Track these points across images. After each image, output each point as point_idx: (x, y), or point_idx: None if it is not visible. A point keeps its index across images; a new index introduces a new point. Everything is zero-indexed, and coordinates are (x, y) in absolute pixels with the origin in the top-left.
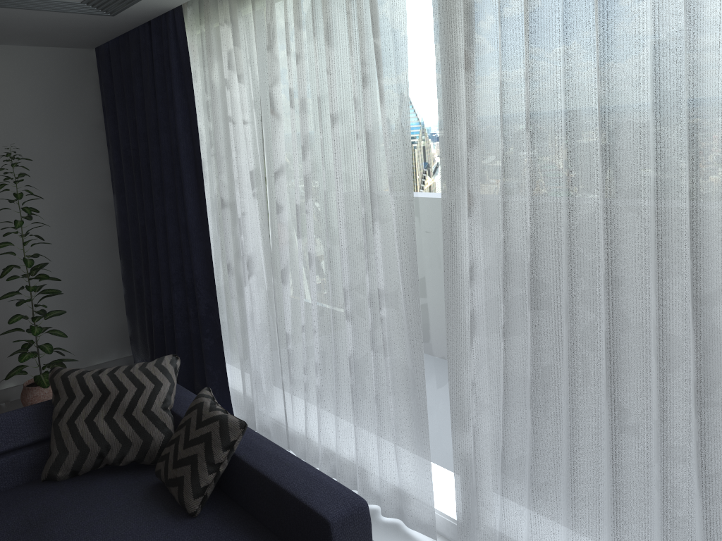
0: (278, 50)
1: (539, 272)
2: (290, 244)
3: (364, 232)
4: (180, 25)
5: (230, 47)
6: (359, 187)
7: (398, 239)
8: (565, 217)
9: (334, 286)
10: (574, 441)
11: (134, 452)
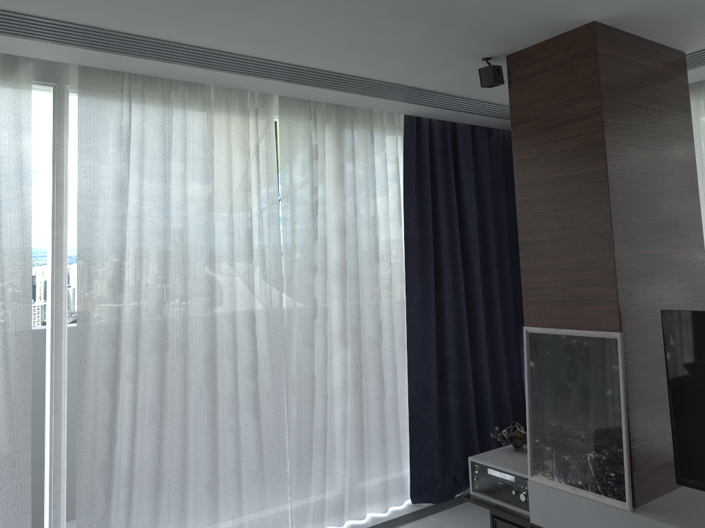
0: None
1: (168, 325)
2: None
3: None
4: None
5: None
6: None
7: (8, 328)
8: (182, 289)
9: None
10: (188, 428)
11: None
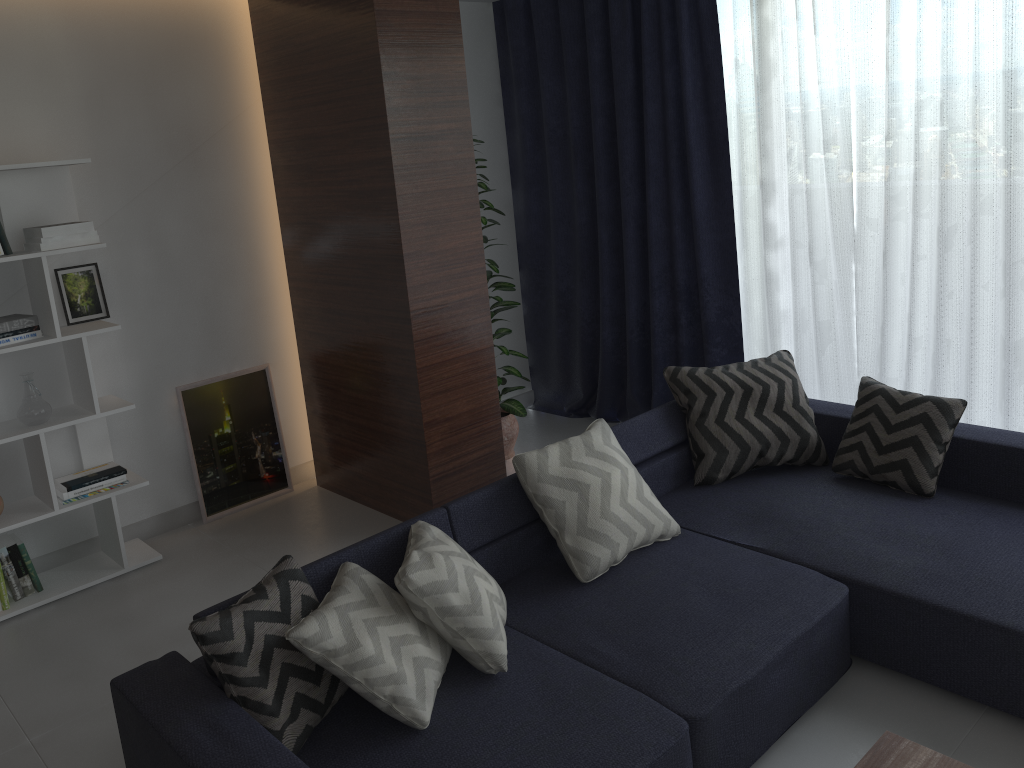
0: None
1: None
2: (897, 221)
3: None
4: None
5: None
6: None
7: None
8: None
9: (979, 262)
10: None
11: (792, 450)
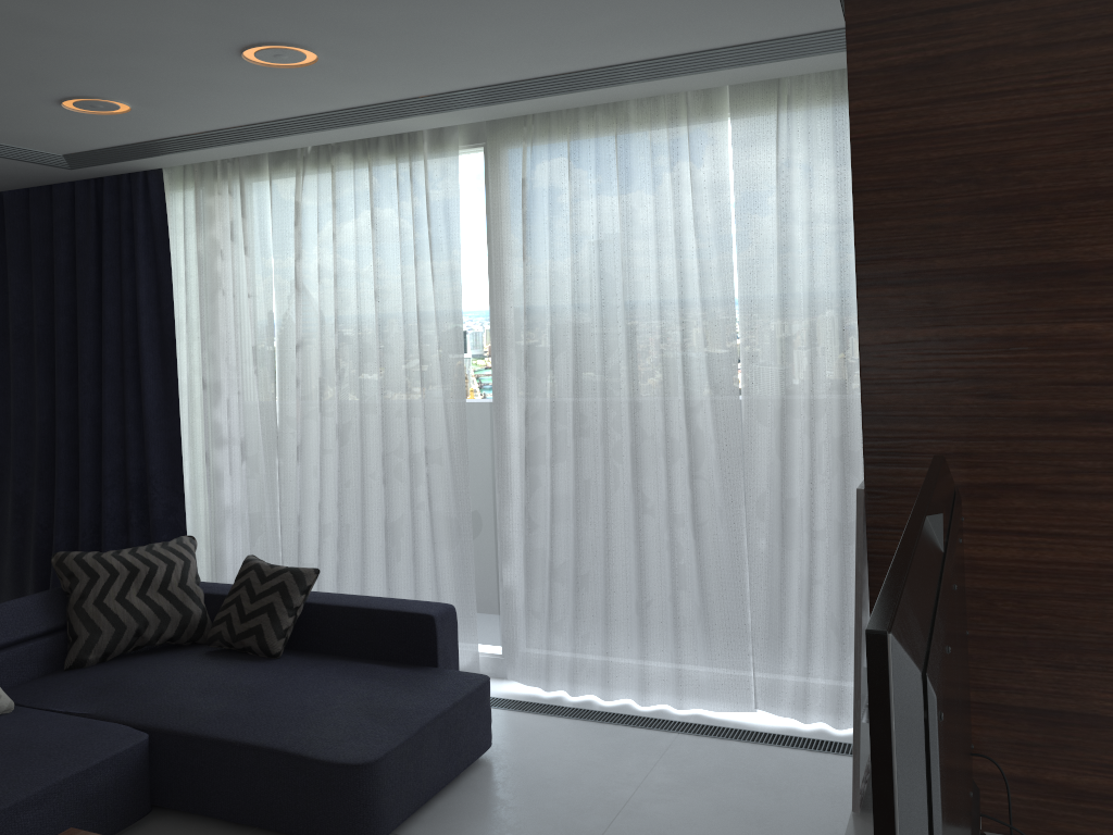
0: (307, 227)
1: (582, 408)
2: (308, 419)
3: (409, 396)
4: (156, 187)
5: (236, 218)
6: (399, 356)
7: (447, 399)
8: (600, 366)
9: (367, 454)
10: (610, 531)
11: (173, 628)
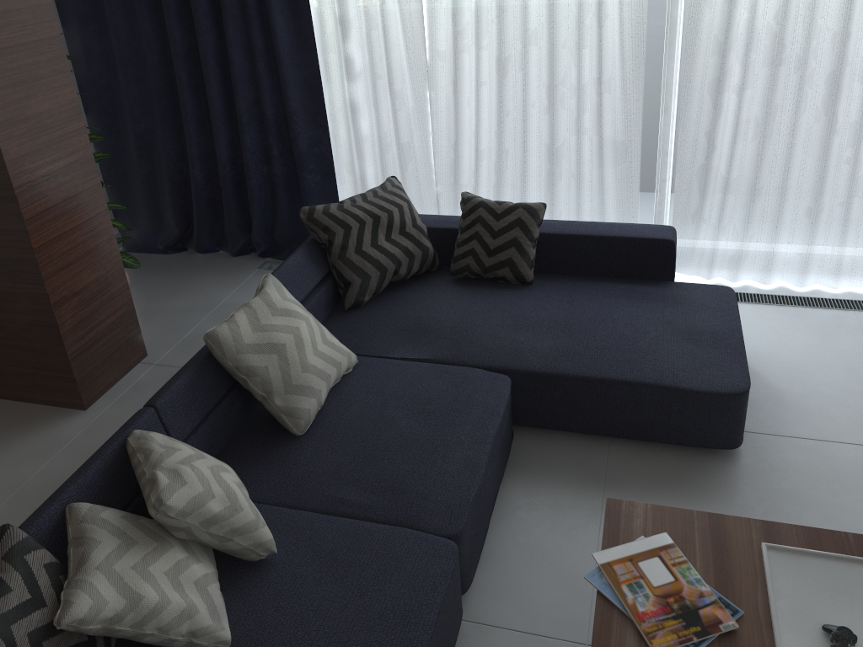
0: None
1: (785, 38)
2: (463, 53)
3: (581, 29)
4: None
5: None
6: None
7: (624, 31)
8: None
9: (529, 85)
10: (793, 151)
11: (417, 264)
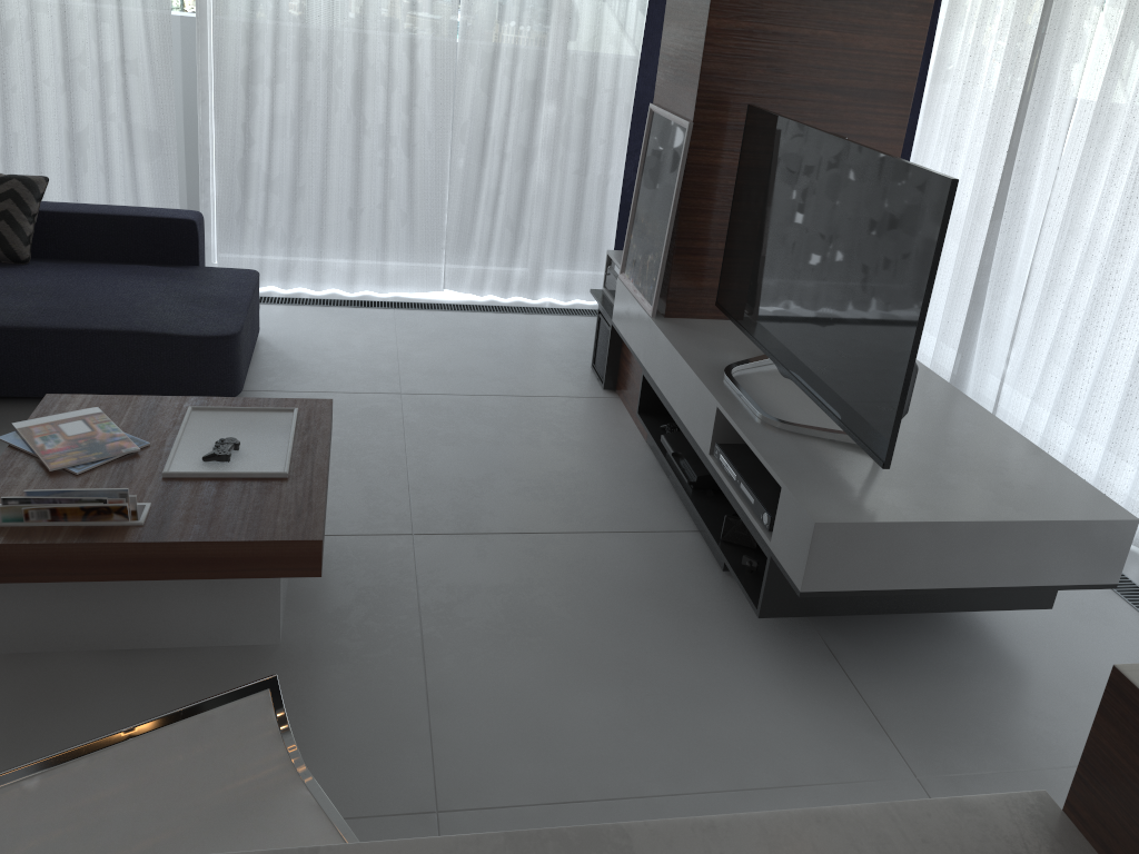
0: None
1: (309, 34)
2: None
3: None
4: None
5: None
6: None
7: (148, 7)
8: None
9: (40, 58)
10: (329, 149)
11: None
